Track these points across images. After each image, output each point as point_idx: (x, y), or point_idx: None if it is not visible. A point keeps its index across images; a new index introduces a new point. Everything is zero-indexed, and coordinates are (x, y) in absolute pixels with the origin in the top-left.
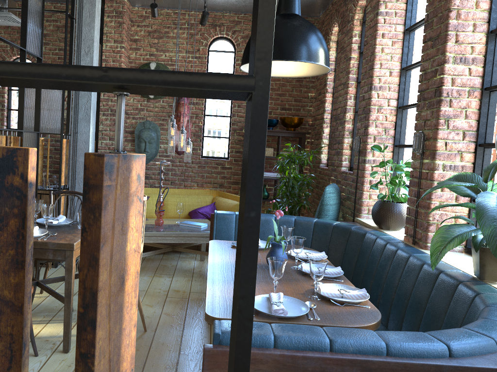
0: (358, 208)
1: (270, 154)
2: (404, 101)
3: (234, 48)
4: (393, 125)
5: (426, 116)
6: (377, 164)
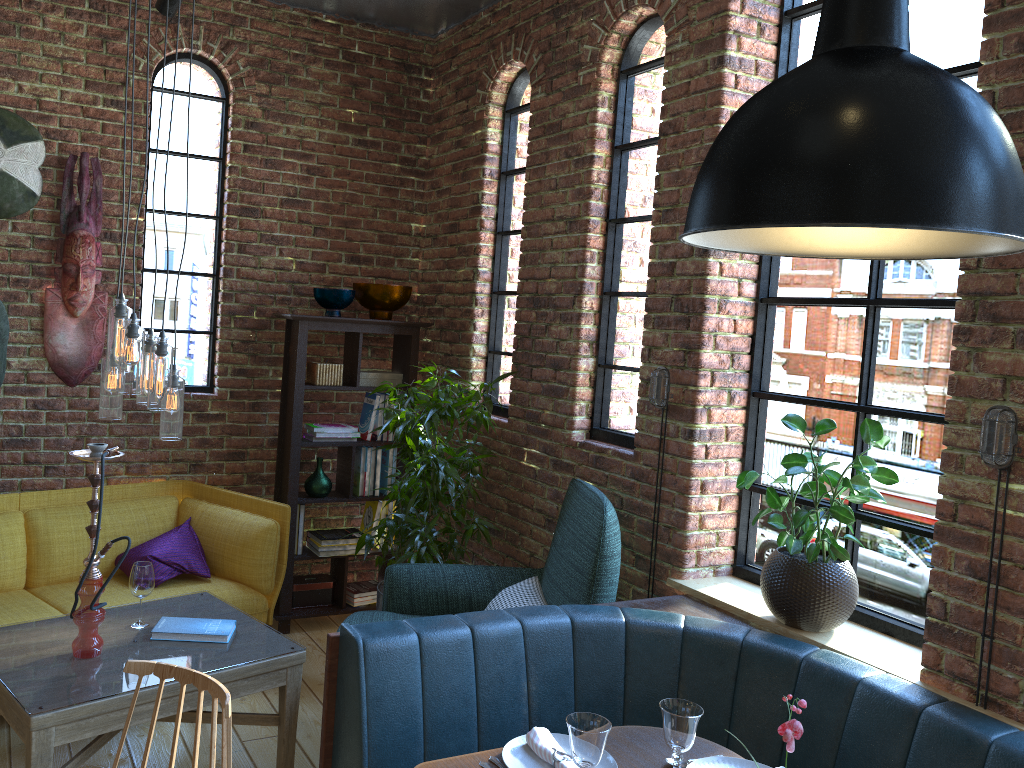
0: (671, 551)
1: (335, 381)
2: (771, 285)
3: (225, 89)
4: (748, 343)
5: (1014, 368)
6: (718, 441)
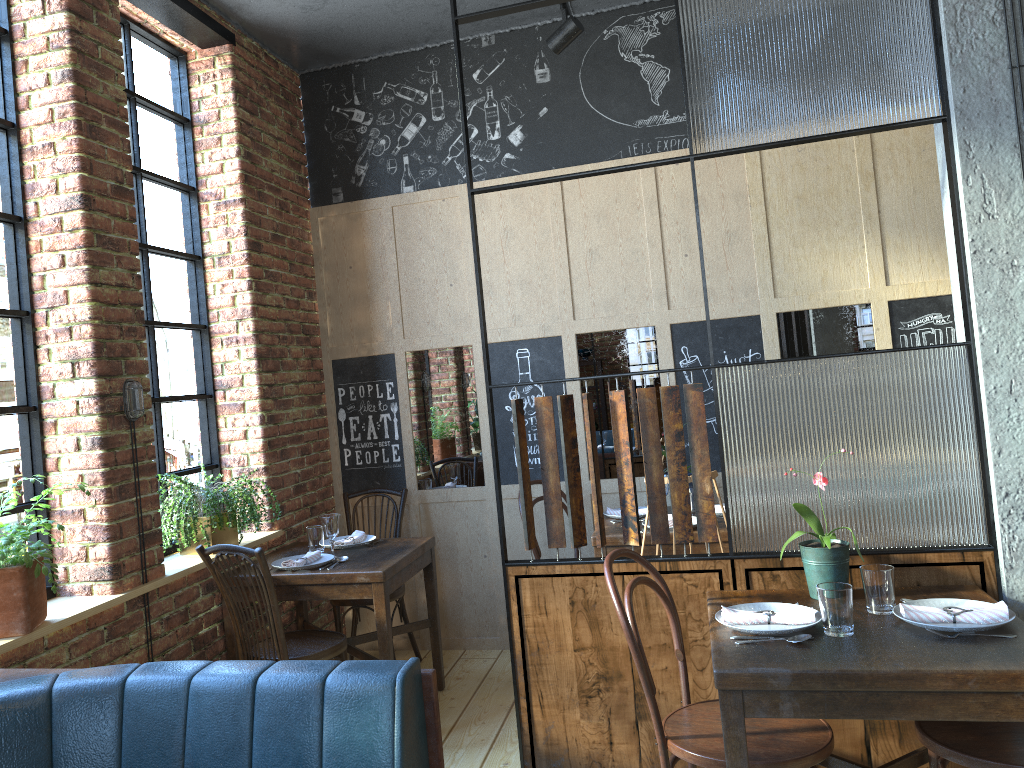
0: None
1: None
2: None
3: None
4: None
5: None
6: None
